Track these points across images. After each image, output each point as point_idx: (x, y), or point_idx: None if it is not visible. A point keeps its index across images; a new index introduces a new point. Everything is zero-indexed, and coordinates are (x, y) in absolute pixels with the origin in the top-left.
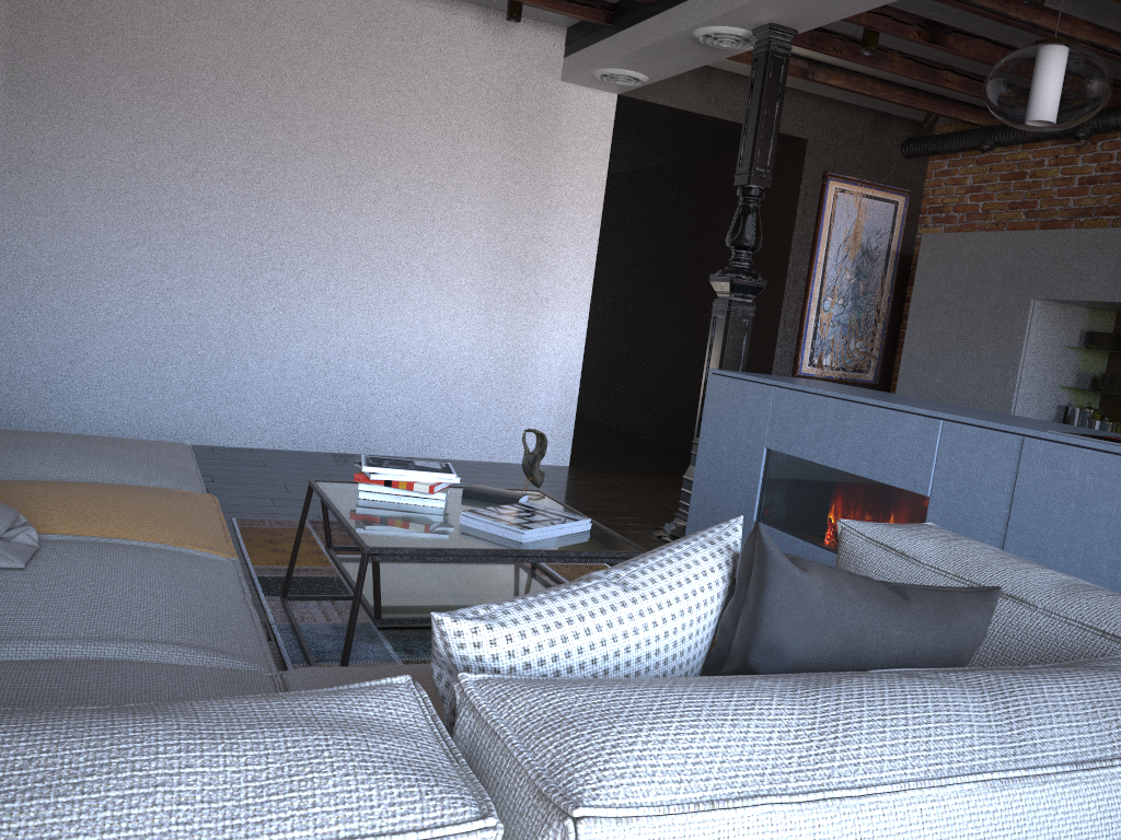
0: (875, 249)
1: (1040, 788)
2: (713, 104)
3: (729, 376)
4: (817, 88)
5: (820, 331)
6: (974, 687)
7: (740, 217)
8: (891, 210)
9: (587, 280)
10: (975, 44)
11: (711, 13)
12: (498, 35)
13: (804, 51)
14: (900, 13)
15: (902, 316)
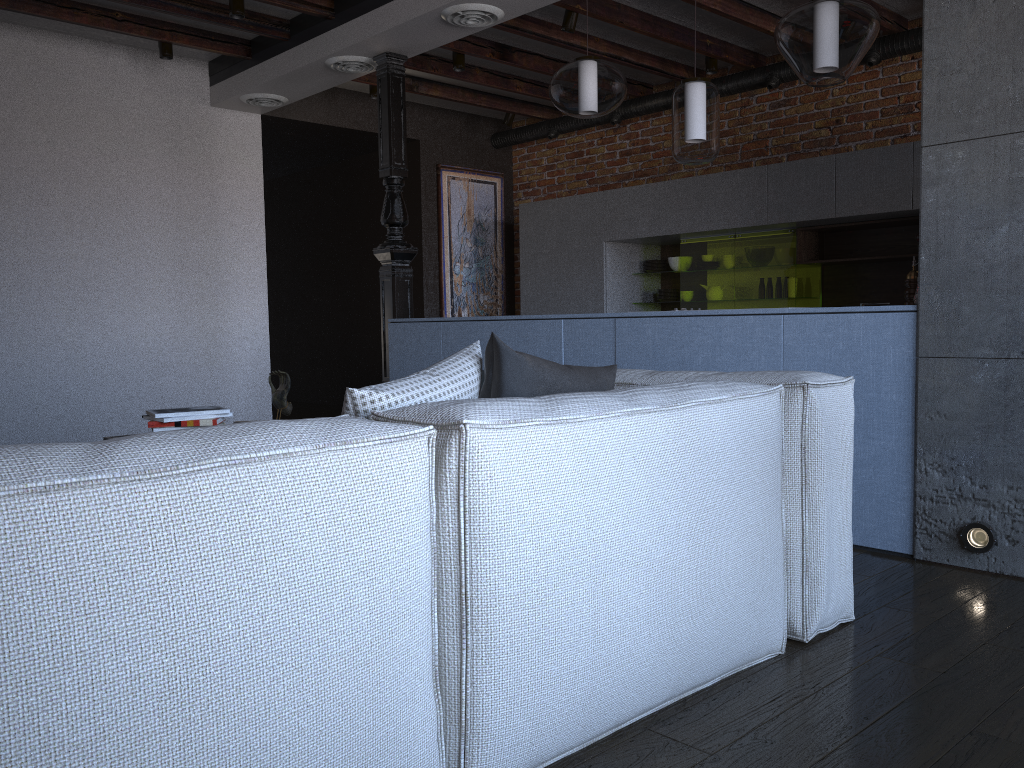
0: (485, 222)
1: (648, 415)
2: (341, 117)
3: (405, 322)
4: (420, 98)
5: (456, 291)
6: (613, 391)
7: (389, 201)
8: (492, 190)
9: (262, 272)
10: (533, 59)
11: (339, 46)
12: (149, 71)
13: (408, 71)
14: (477, 39)
15: (514, 271)
